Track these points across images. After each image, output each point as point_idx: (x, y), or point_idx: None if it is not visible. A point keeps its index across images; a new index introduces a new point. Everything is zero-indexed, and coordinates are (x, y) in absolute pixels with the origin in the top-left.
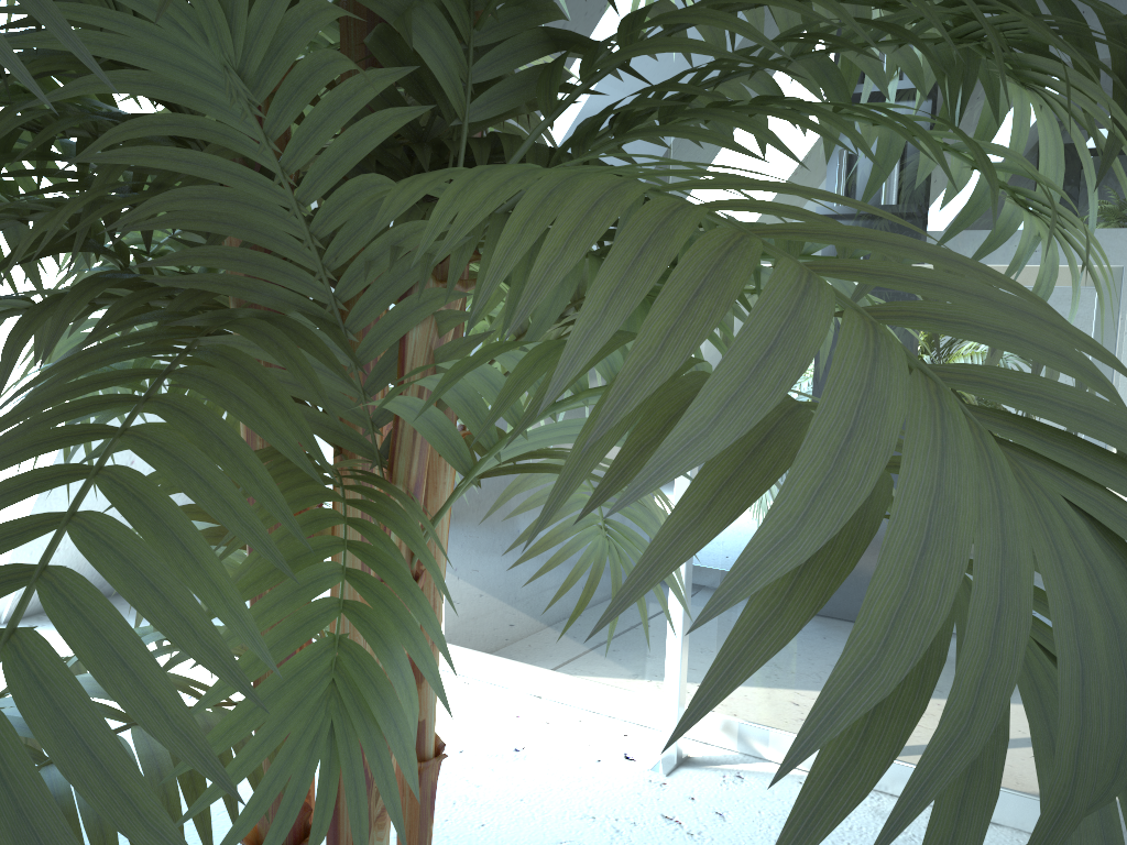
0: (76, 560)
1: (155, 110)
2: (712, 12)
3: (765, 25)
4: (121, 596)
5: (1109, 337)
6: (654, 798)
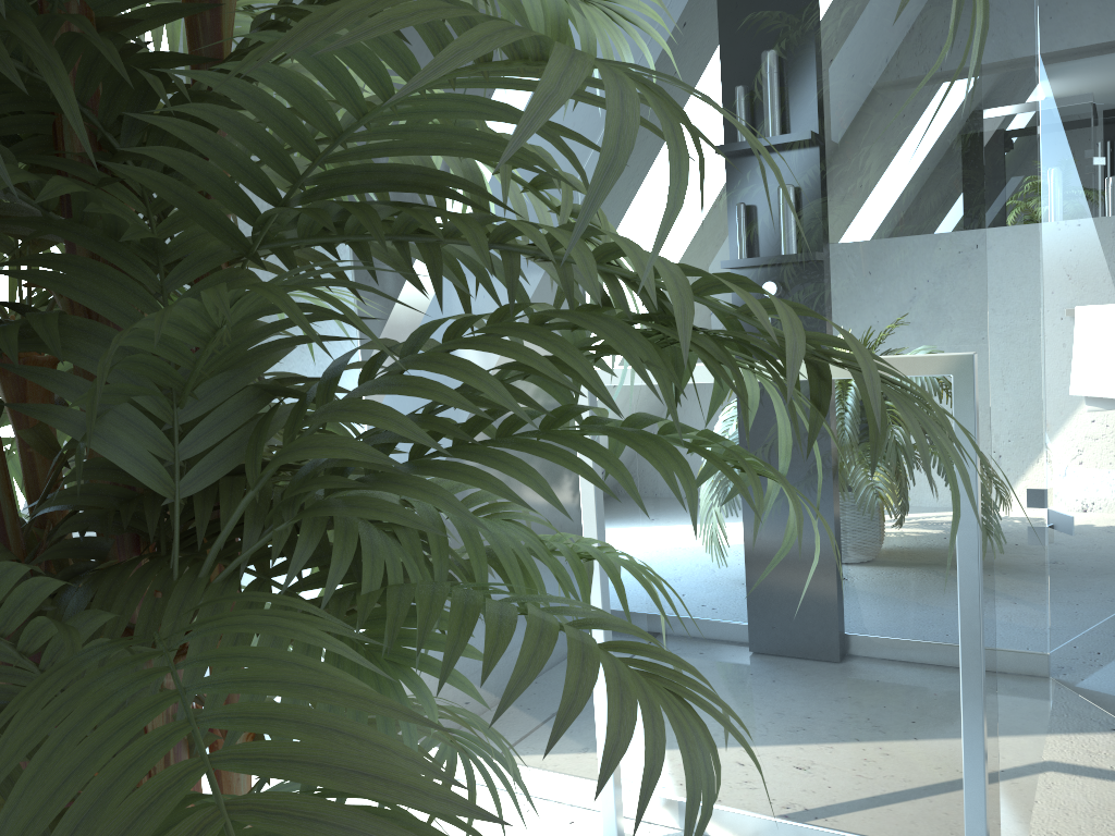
0: None
1: None
2: (375, 405)
3: None
4: None
5: (969, 422)
6: None
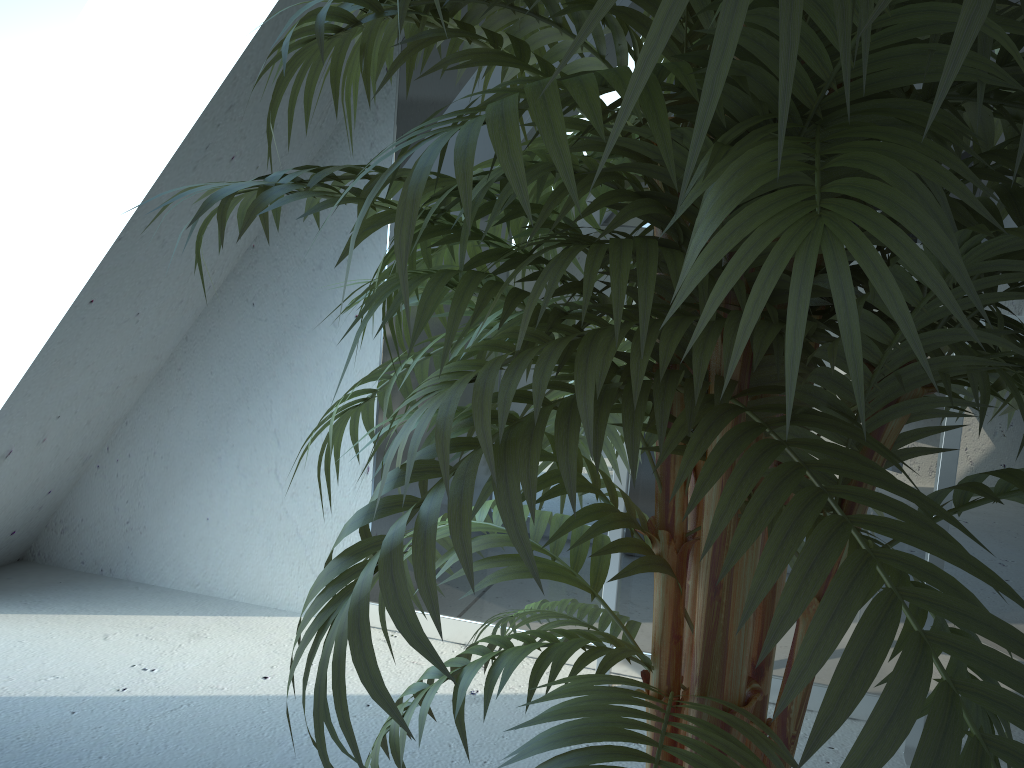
0: None
1: (126, 105)
2: None
3: None
4: (2, 571)
5: None
6: None
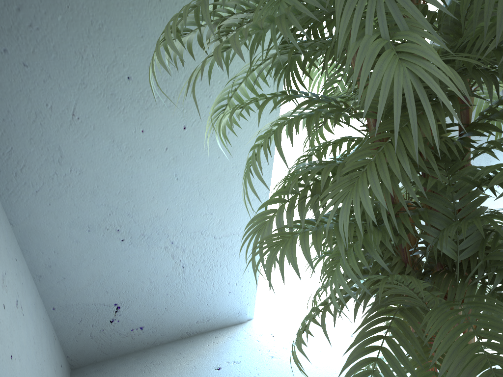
0: None
1: None
2: None
3: None
4: None
5: None
6: None
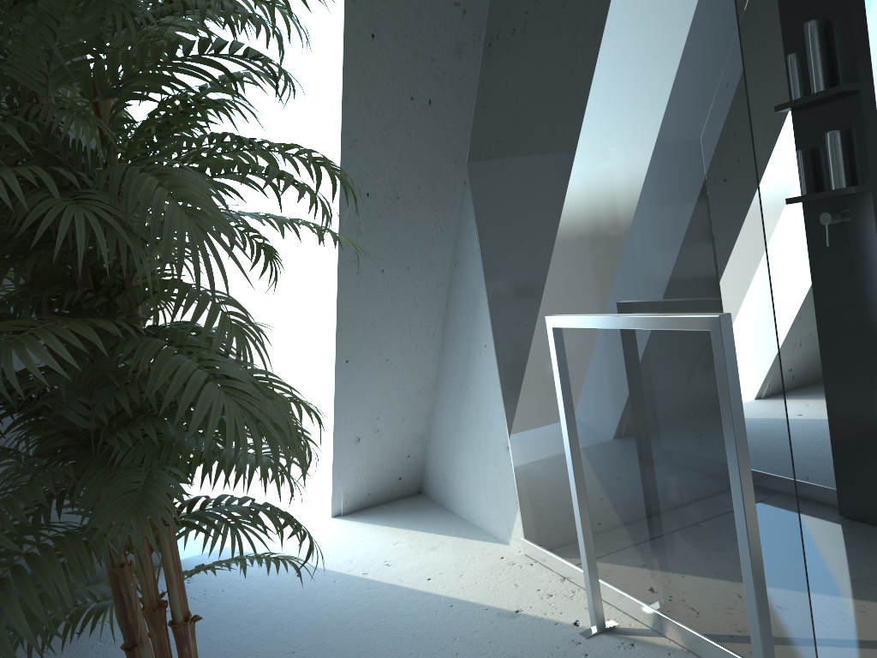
0: (370, 482)
1: (325, 261)
2: (101, 406)
3: (577, 151)
4: (404, 499)
5: (721, 365)
6: (563, 651)
